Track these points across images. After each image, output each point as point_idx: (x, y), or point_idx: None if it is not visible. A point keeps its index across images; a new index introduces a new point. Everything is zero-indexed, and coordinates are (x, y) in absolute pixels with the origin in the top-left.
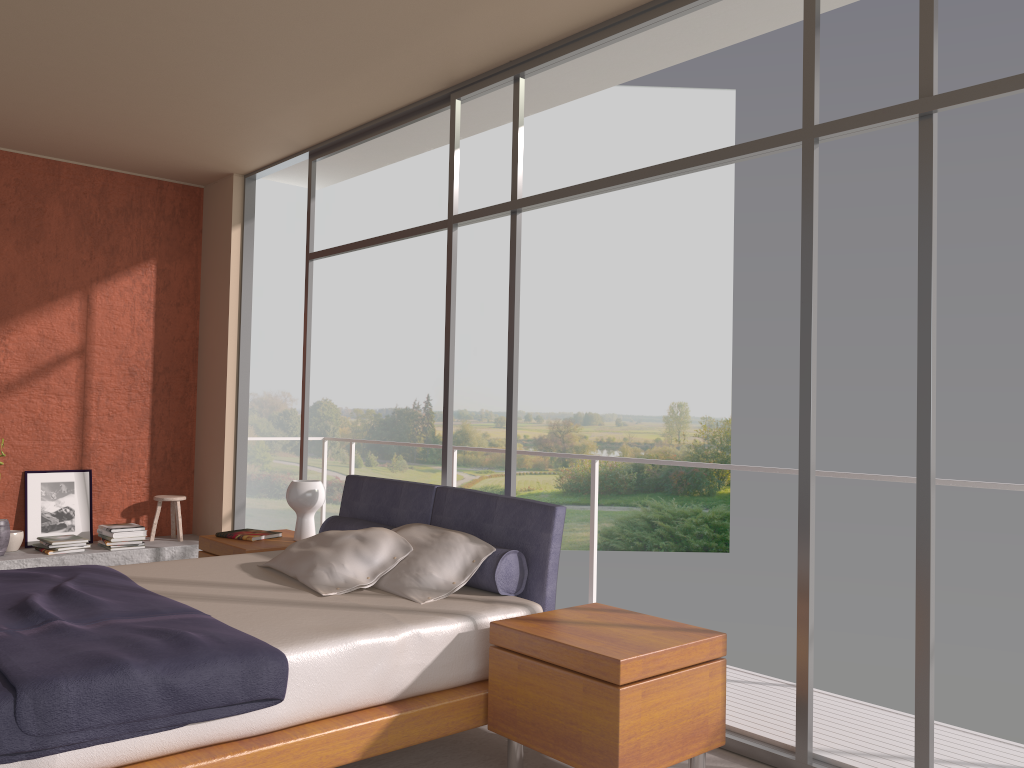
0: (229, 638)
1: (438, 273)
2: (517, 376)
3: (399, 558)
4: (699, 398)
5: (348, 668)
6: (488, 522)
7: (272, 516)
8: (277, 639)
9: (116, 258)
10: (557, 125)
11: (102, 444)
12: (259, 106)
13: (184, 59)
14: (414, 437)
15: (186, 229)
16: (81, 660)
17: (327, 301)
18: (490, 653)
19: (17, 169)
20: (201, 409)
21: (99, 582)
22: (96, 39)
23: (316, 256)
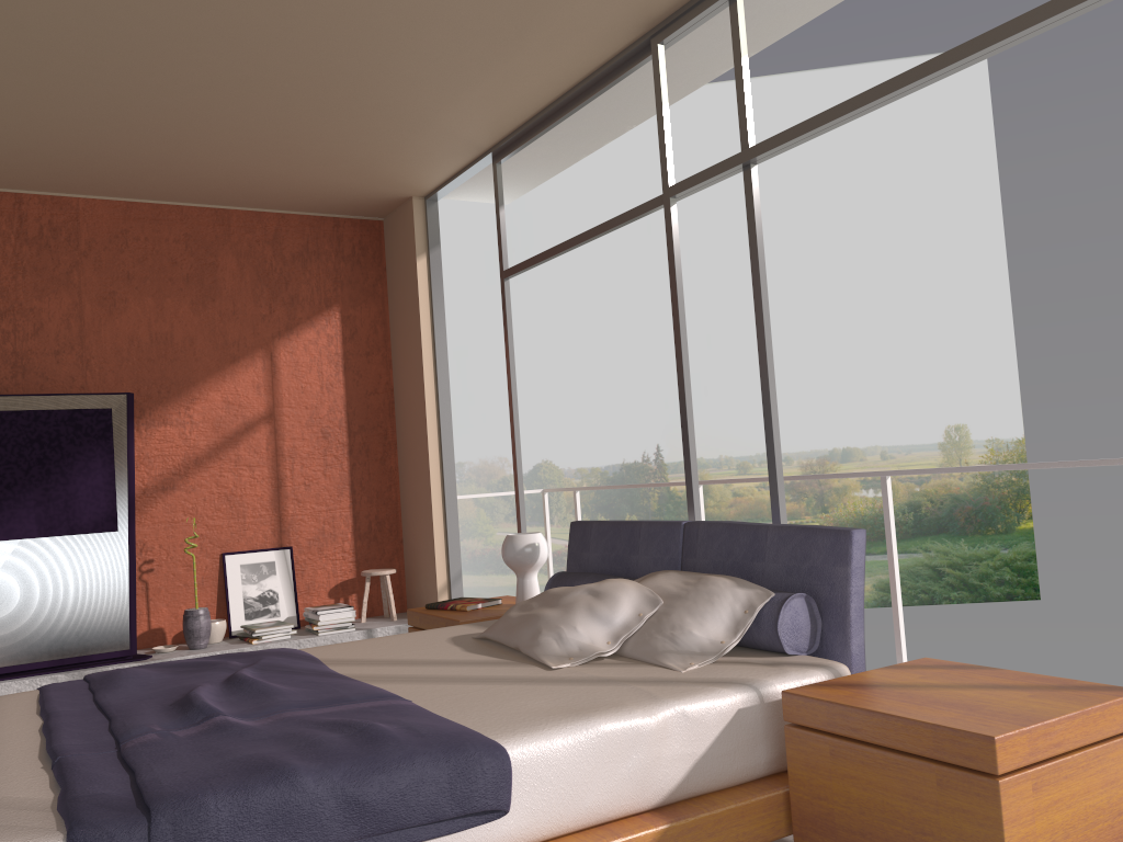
0: (430, 729)
1: (655, 308)
2: (773, 374)
3: (646, 615)
4: (981, 417)
5: (593, 764)
6: (758, 561)
7: (501, 594)
8: (494, 728)
9: (297, 309)
10: (773, 123)
11: (301, 517)
12: (427, 99)
13: (335, 48)
14: (647, 494)
15: (368, 268)
16: (238, 767)
17: (537, 353)
18: (786, 735)
19: (185, 223)
20: (403, 469)
21: (283, 667)
22: (235, 38)
23: (511, 272)
